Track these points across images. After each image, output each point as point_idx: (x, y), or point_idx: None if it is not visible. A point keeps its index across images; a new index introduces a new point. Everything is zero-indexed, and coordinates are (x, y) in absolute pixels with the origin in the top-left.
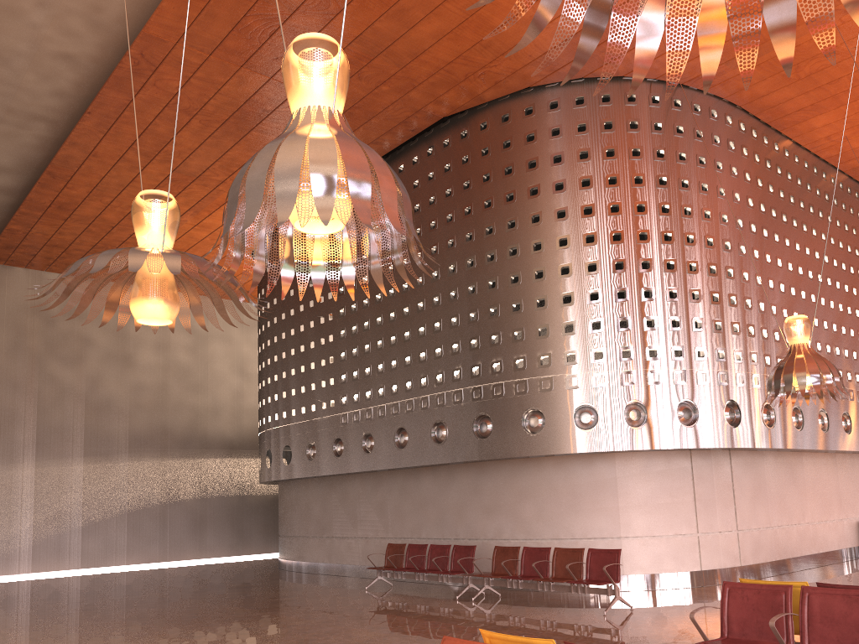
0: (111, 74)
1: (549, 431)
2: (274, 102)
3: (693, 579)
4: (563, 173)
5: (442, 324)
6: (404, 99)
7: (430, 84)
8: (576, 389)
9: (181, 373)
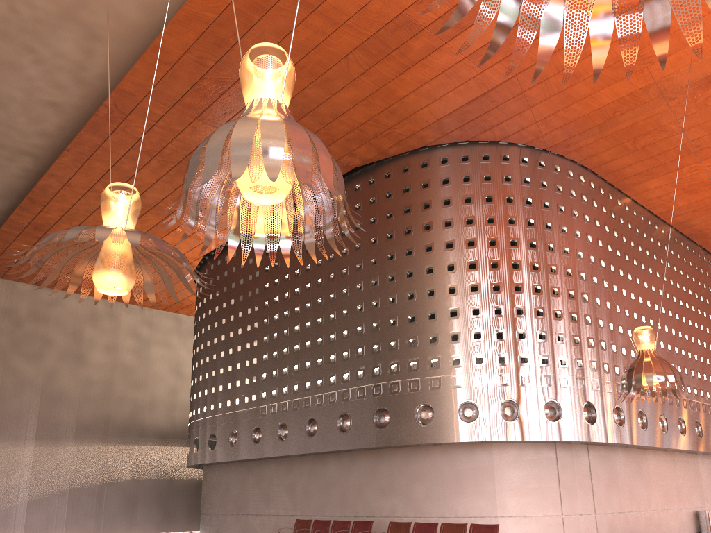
0: (89, 119)
1: (437, 423)
2: None
3: None
4: (451, 213)
5: (349, 331)
6: None
7: (346, 140)
8: (460, 388)
9: (126, 371)
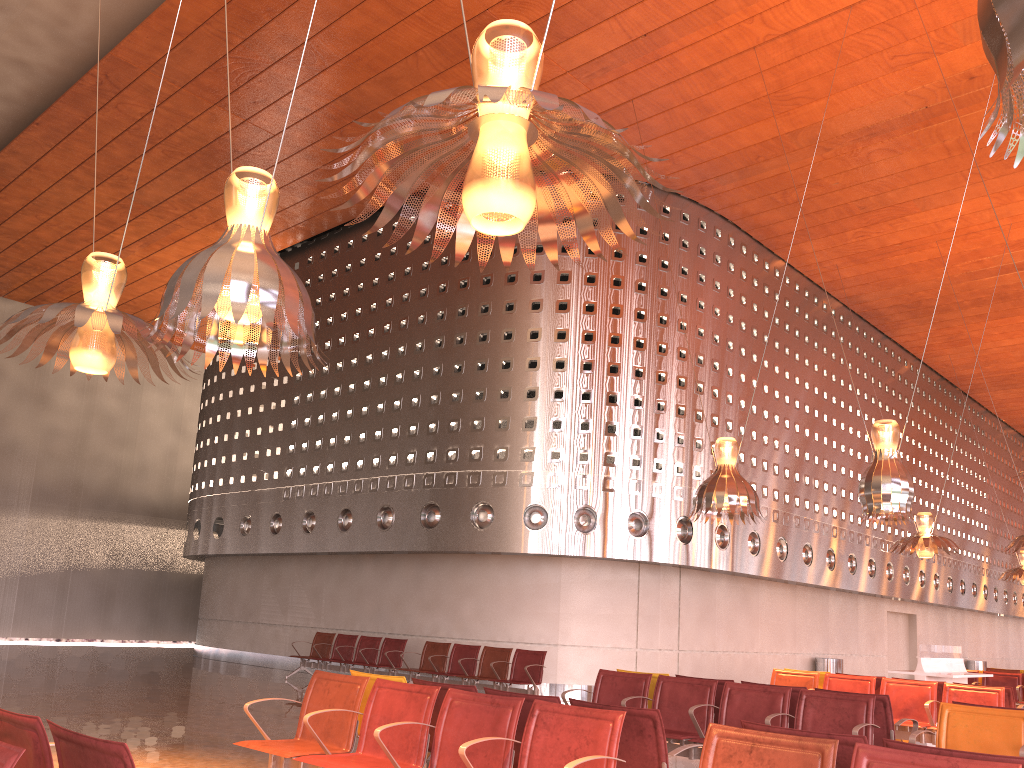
0: (69, 89)
1: (496, 527)
2: (247, 145)
3: None
4: (543, 264)
5: (402, 403)
6: None
7: None
8: (529, 487)
9: (106, 422)
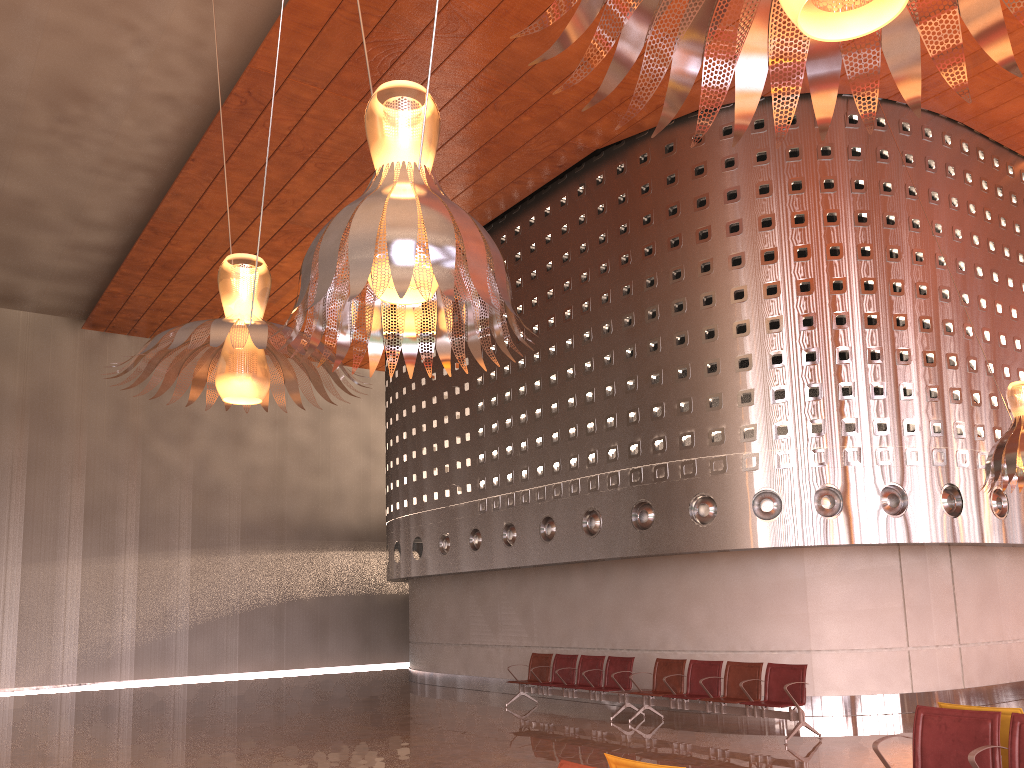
0: (216, 115)
1: (721, 521)
2: None
3: (902, 704)
4: (739, 211)
5: (595, 394)
6: (549, 130)
7: (579, 111)
8: (755, 471)
9: (300, 453)
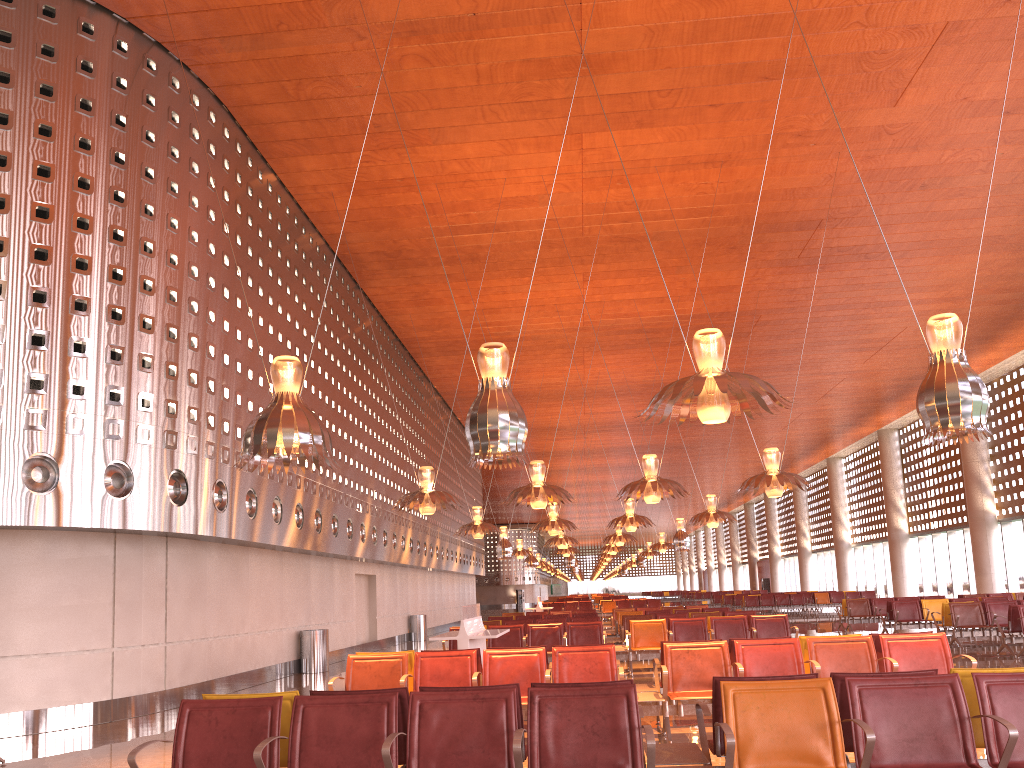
0: None
1: None
2: None
3: (100, 713)
4: None
5: None
6: None
7: None
8: None
9: None
